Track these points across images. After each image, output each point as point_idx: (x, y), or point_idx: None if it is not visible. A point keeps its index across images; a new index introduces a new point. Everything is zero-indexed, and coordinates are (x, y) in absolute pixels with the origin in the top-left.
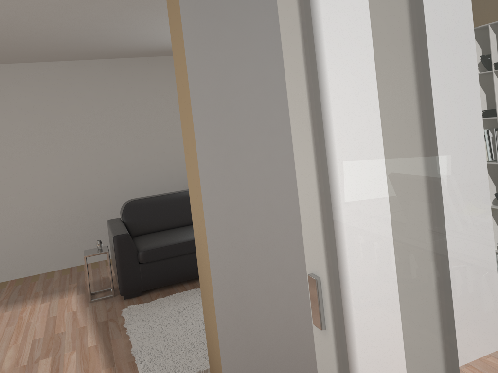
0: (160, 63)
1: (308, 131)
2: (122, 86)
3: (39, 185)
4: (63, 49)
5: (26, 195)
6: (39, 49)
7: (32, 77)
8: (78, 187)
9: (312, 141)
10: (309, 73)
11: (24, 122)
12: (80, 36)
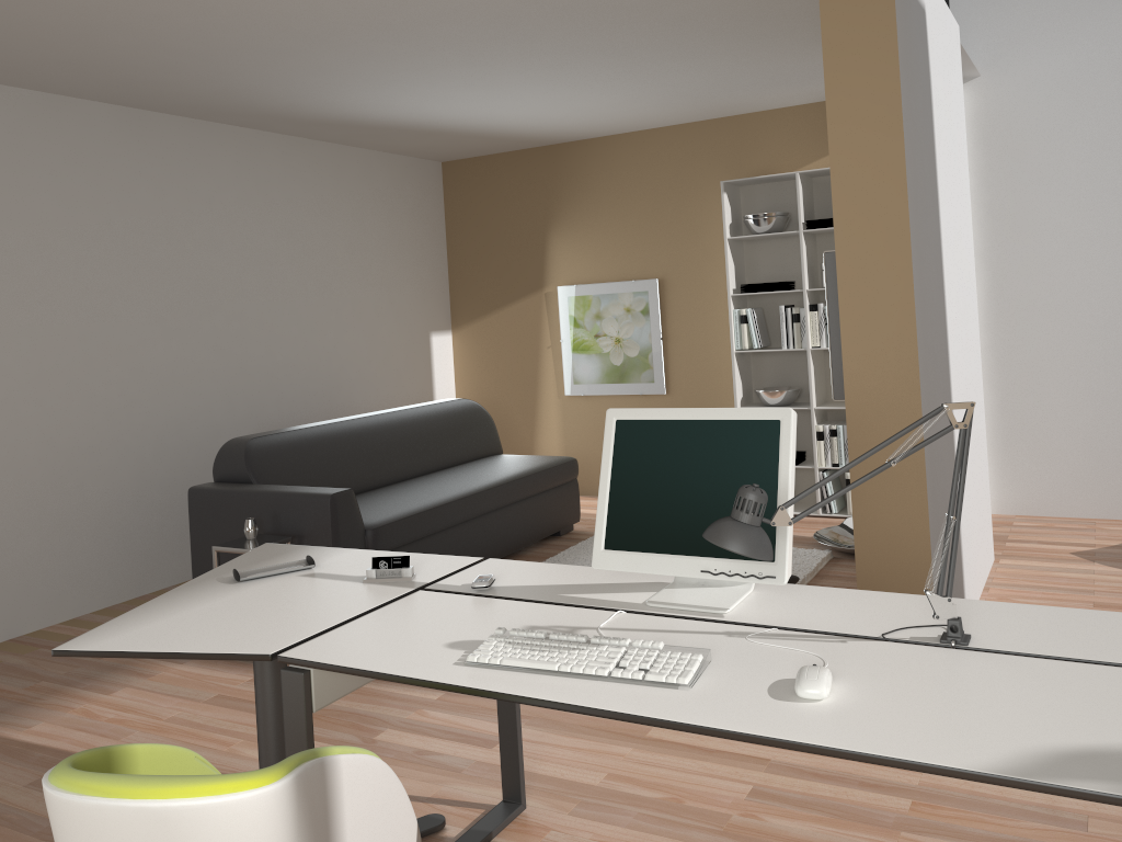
0: (222, 140)
1: None
2: (146, 178)
3: None
4: (122, 61)
5: None
6: (80, 48)
7: None
8: (38, 421)
9: None
10: None
11: None
12: (254, 42)
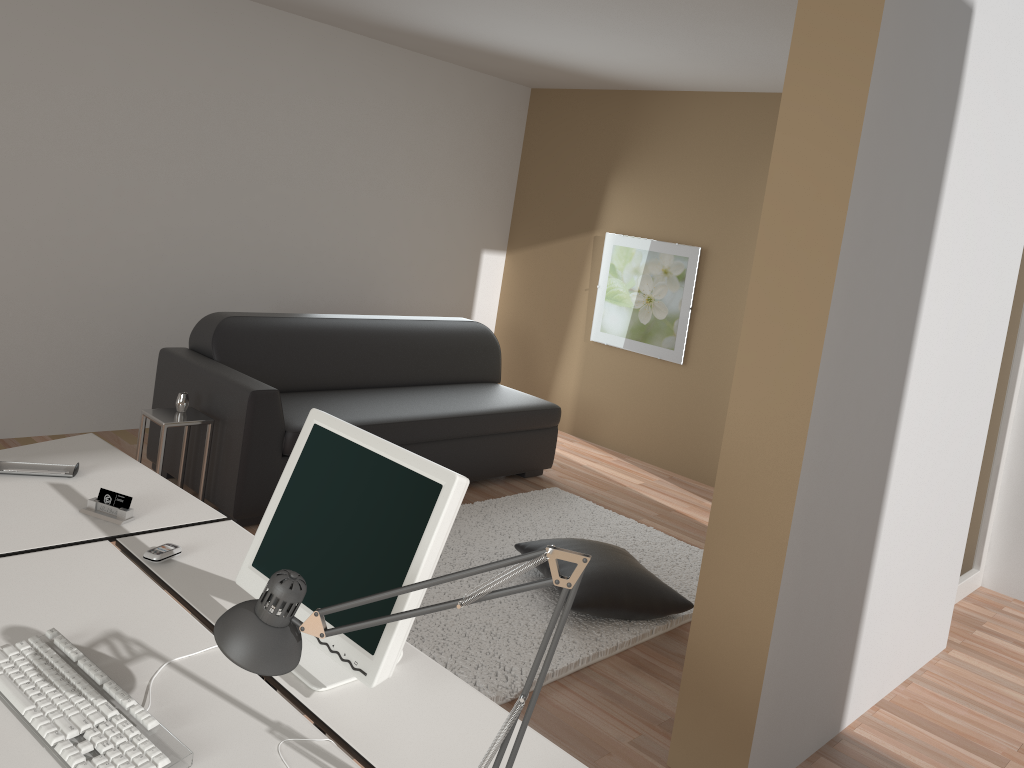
0: (295, 31)
1: None
2: (209, 55)
3: None
4: None
5: None
6: None
7: None
8: (61, 257)
9: None
10: None
11: None
12: None
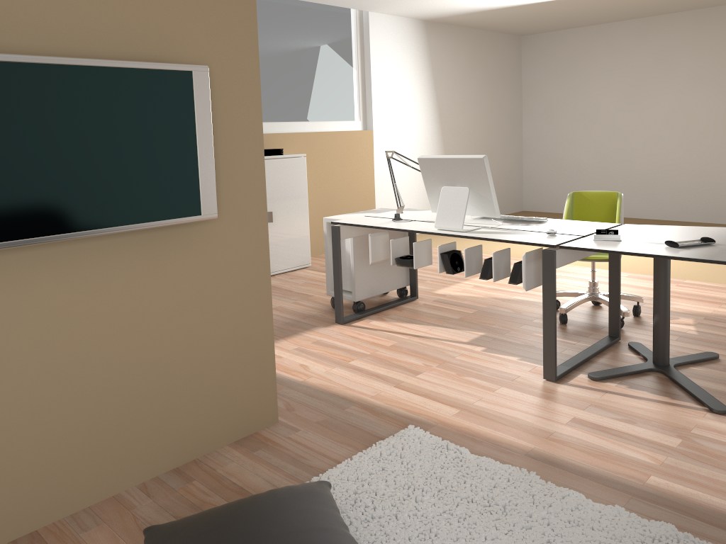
0: None
1: None
2: None
3: None
4: None
5: None
6: None
7: None
8: None
9: None
10: None
11: None
12: None
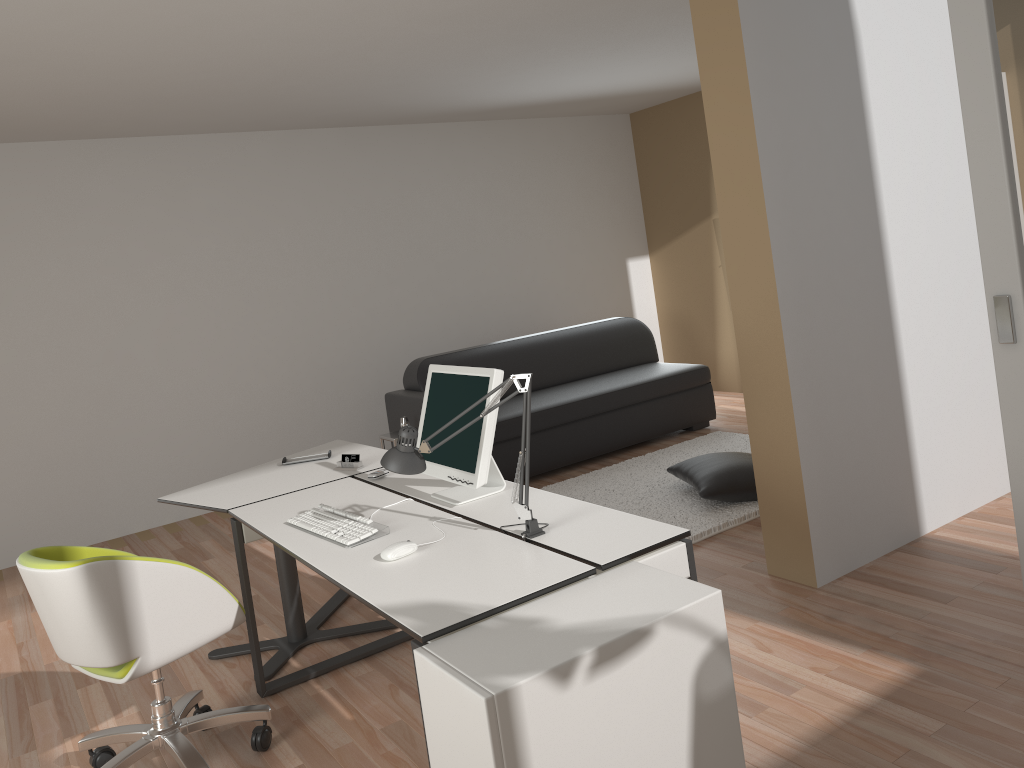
0: (423, 136)
1: (999, 159)
2: (366, 174)
3: (242, 346)
4: (309, 109)
5: (223, 364)
6: (276, 108)
7: (225, 159)
8: (304, 349)
9: (1005, 167)
10: (1000, 106)
11: (215, 237)
12: (372, 85)
